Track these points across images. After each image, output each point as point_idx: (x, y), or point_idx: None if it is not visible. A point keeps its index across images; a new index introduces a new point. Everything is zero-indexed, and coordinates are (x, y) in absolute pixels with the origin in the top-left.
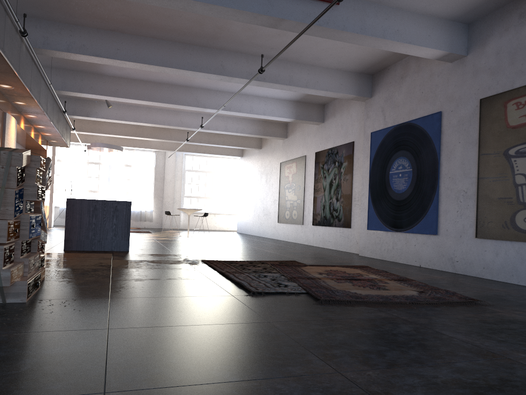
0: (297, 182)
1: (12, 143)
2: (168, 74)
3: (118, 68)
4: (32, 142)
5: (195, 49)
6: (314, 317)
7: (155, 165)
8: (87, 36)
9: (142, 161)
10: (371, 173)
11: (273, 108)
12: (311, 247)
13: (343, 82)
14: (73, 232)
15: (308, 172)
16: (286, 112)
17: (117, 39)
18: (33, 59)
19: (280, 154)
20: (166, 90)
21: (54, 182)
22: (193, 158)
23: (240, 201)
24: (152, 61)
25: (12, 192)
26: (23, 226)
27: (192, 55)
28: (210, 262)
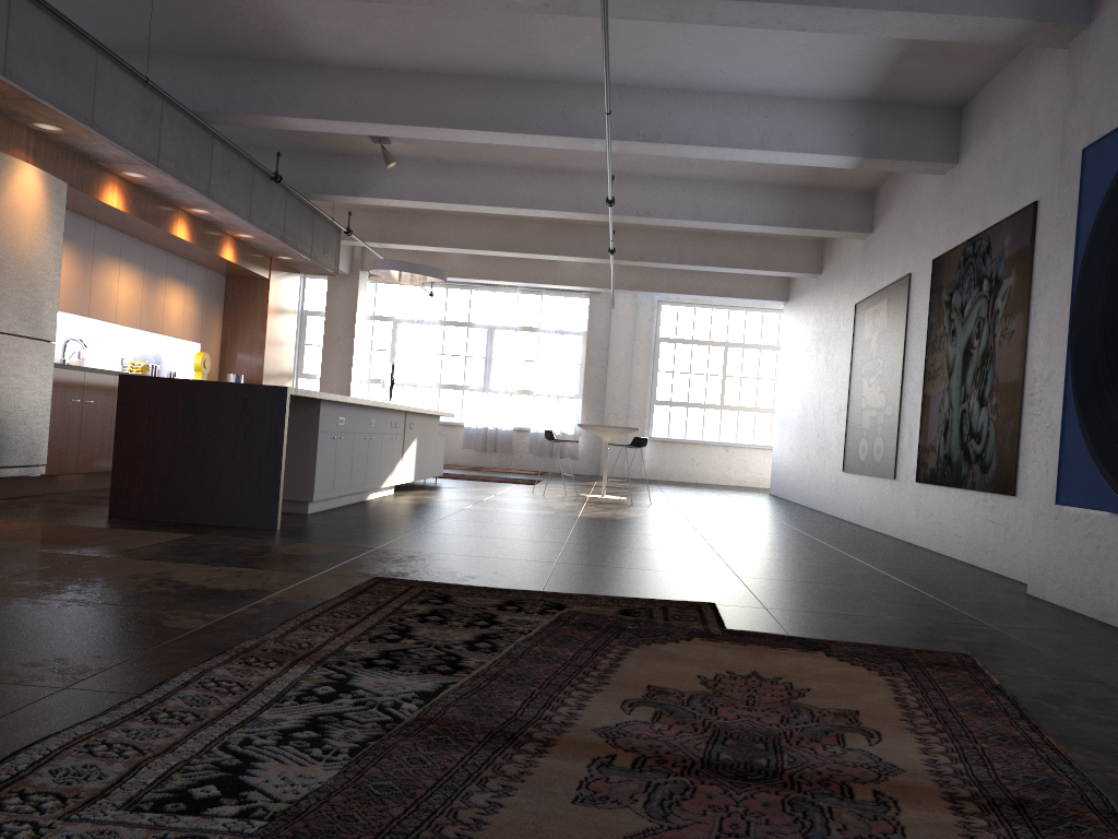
0: (887, 355)
1: (29, 234)
2: (464, 39)
3: (338, 36)
4: (207, 256)
5: None
6: None
7: (589, 328)
8: None
9: (560, 319)
10: (1078, 298)
11: (790, 127)
12: (895, 550)
13: None
14: (134, 469)
15: (914, 321)
16: (832, 137)
17: None
18: None
19: (857, 281)
20: (481, 94)
21: (356, 363)
22: (680, 310)
23: (778, 414)
24: None
25: None
26: None
27: None
28: (372, 588)
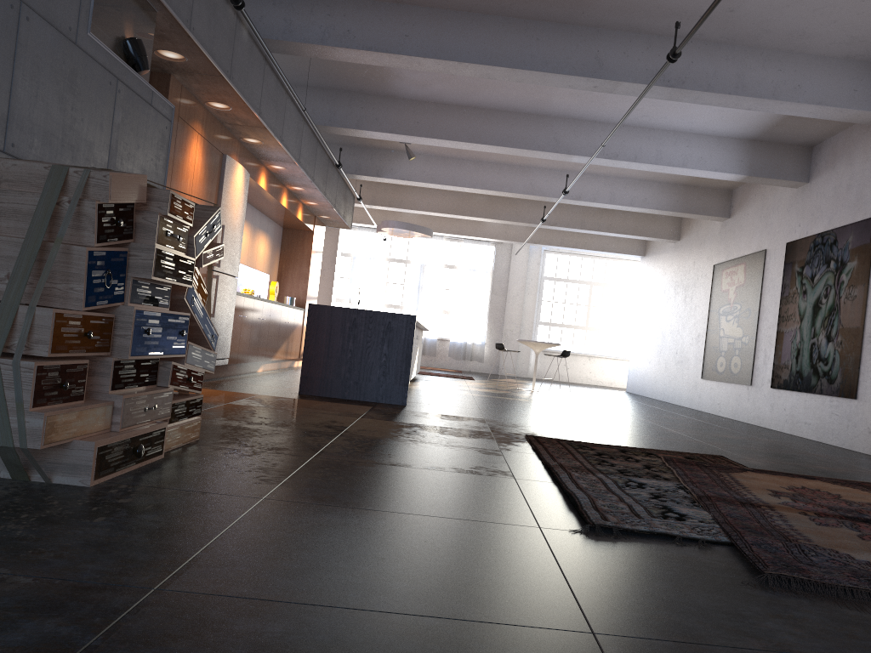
0: (744, 302)
1: (236, 208)
2: (503, 90)
3: (419, 83)
4: (287, 216)
5: (548, 29)
6: (736, 633)
7: (494, 268)
8: (355, 15)
9: (473, 260)
10: None
11: (702, 153)
12: (764, 431)
13: (859, 86)
14: (316, 364)
15: (769, 282)
16: (729, 161)
17: (407, 17)
18: (267, 60)
19: (715, 249)
20: (501, 122)
21: (334, 287)
22: (559, 257)
23: (635, 336)
24: (466, 55)
25: (81, 252)
26: (121, 330)
27: (541, 41)
28: (539, 440)
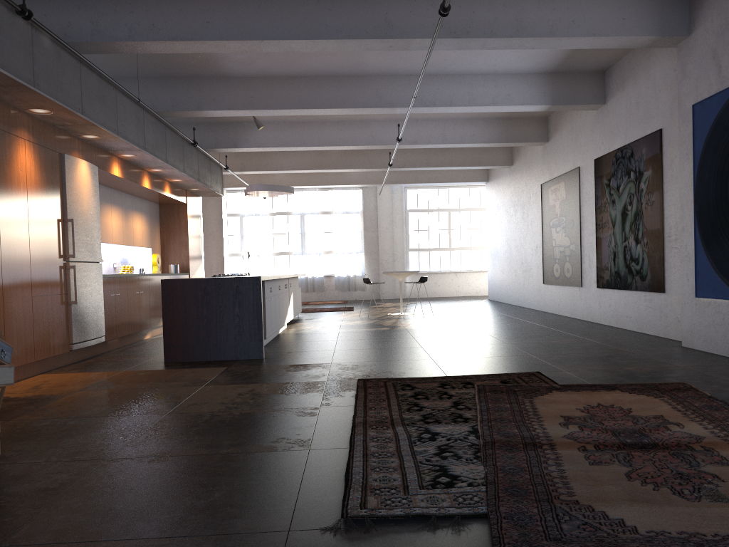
0: (568, 214)
1: (86, 201)
2: (320, 58)
3: (244, 62)
4: (155, 195)
5: None
6: None
7: (364, 208)
8: (157, 9)
9: (345, 204)
10: (698, 186)
11: (509, 91)
12: (593, 328)
13: (627, 14)
14: (176, 333)
15: (585, 195)
16: (533, 94)
17: (205, 5)
18: (82, 62)
19: (540, 170)
20: (326, 86)
21: (225, 246)
22: (418, 191)
23: (490, 251)
24: (266, 33)
25: None
26: None
27: (333, 11)
28: (367, 385)
